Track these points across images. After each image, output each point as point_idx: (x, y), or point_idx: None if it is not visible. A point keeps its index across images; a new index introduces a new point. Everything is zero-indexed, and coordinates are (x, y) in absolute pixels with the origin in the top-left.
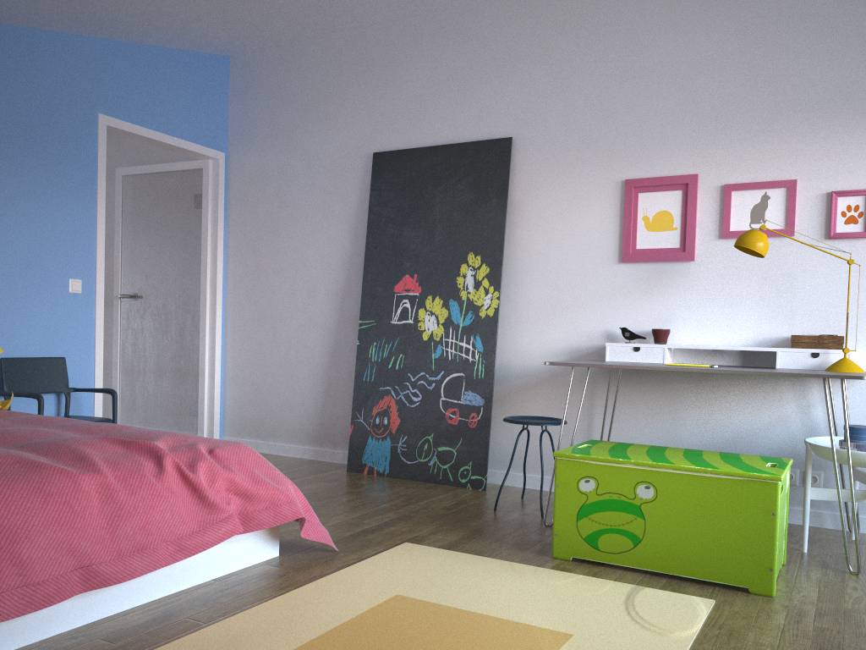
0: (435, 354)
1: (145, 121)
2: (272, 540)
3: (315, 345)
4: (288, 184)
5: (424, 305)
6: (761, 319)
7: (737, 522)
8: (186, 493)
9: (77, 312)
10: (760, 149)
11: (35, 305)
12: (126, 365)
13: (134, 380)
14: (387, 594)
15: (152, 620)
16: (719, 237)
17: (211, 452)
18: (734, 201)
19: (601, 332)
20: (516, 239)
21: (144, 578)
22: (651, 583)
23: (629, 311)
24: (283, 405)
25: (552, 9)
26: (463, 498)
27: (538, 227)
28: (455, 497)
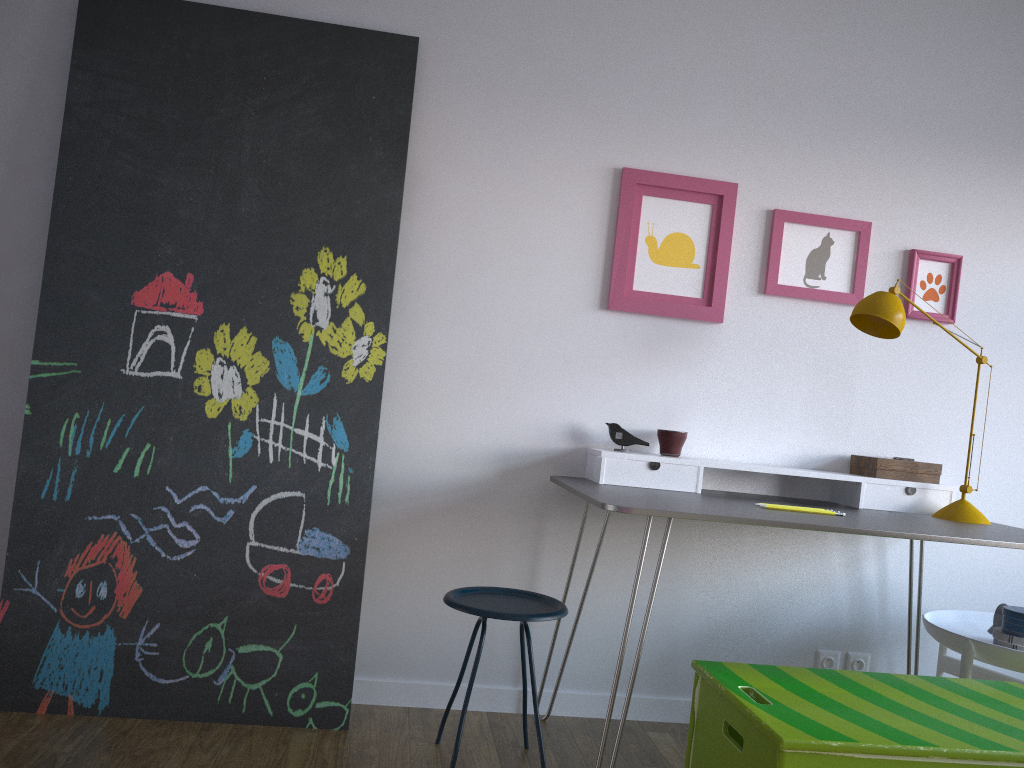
0: (236, 448)
1: None
2: None
3: None
4: None
5: (210, 344)
6: (807, 426)
7: None
8: None
9: None
10: (825, 165)
11: None
12: None
13: None
14: None
15: None
16: (758, 291)
17: None
18: (785, 239)
19: (562, 426)
20: (411, 237)
21: None
22: None
23: (612, 395)
24: None
25: None
26: (338, 765)
27: (457, 221)
28: (319, 766)
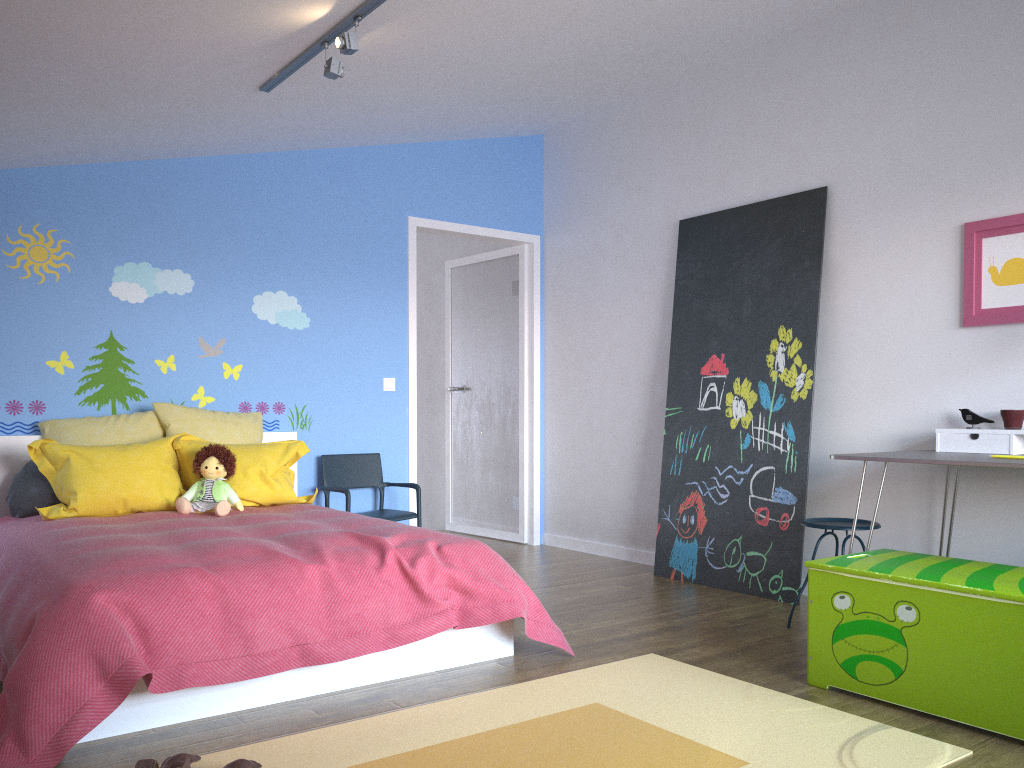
0: (743, 444)
1: (454, 216)
2: (505, 638)
3: (627, 435)
4: (599, 263)
5: (731, 389)
6: None
7: (1016, 658)
8: (405, 586)
9: (391, 409)
10: None
11: (352, 405)
12: (456, 458)
13: (463, 473)
14: (586, 701)
15: (361, 700)
16: None
17: (439, 548)
18: None
19: (940, 414)
20: (835, 306)
21: (364, 661)
22: (907, 724)
23: (975, 388)
24: (598, 501)
25: (871, 28)
26: (763, 611)
27: (860, 290)
28: (754, 609)
